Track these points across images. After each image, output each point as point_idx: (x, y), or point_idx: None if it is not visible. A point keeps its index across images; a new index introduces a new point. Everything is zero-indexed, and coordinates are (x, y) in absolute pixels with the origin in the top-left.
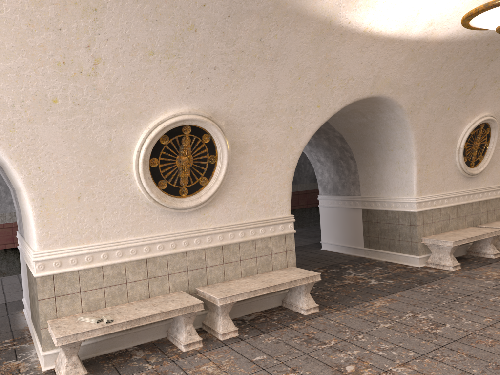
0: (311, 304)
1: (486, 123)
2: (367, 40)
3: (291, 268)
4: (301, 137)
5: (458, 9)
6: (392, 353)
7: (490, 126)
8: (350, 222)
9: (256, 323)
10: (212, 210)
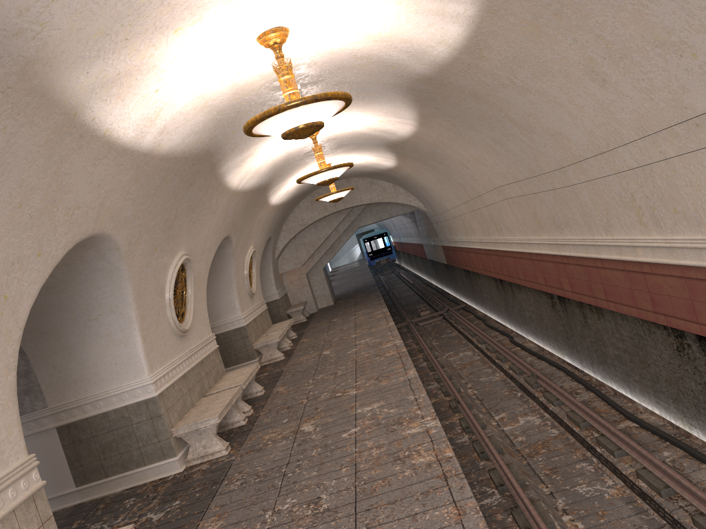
0: None
1: (182, 264)
2: (104, 148)
3: None
4: (20, 312)
5: (188, 115)
6: None
7: (186, 267)
8: (38, 457)
9: None
10: None
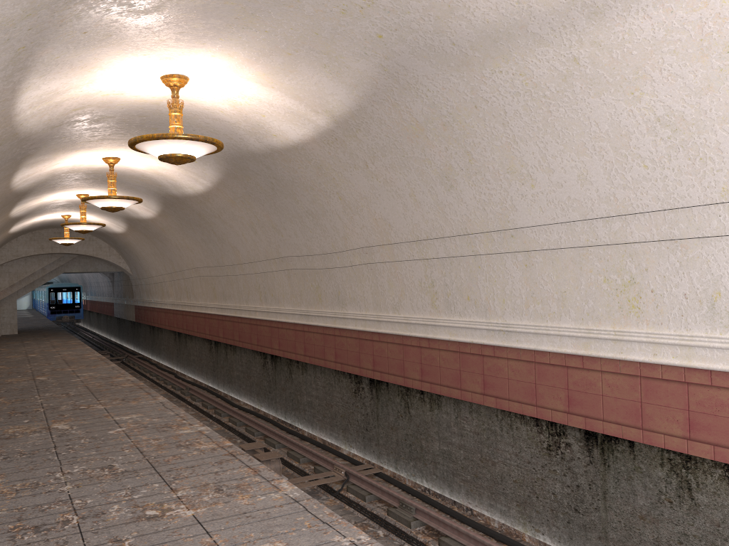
0: None
1: None
2: (6, 184)
3: None
4: None
5: (41, 176)
6: (82, 401)
7: None
8: None
9: None
10: None
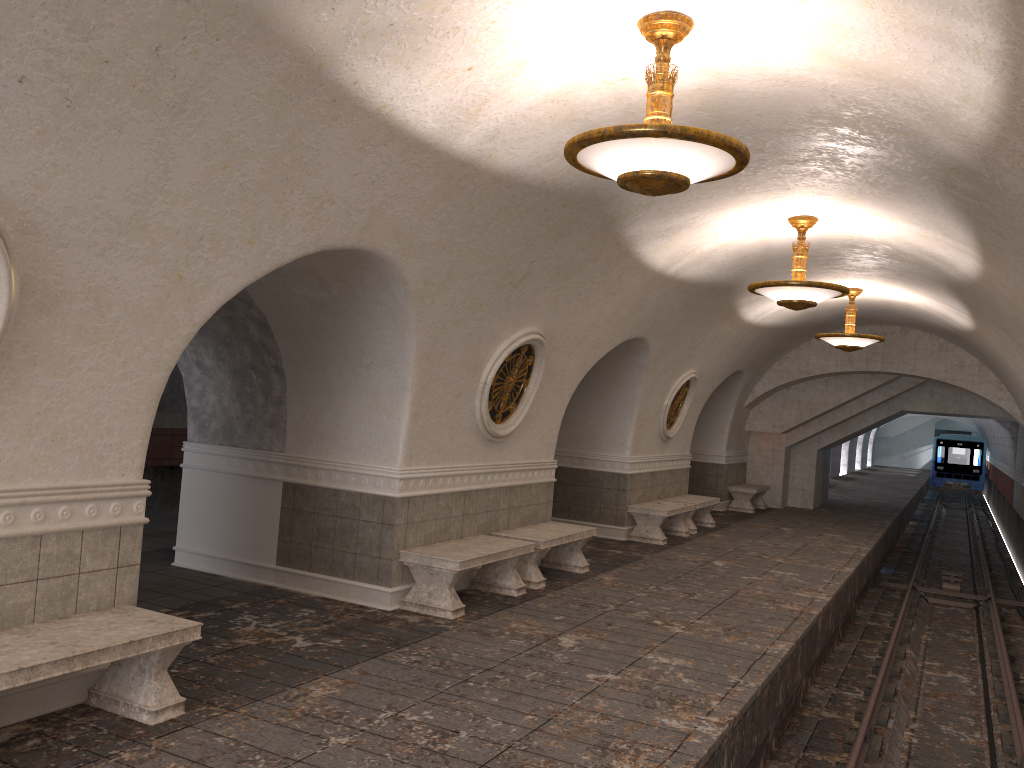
0: (169, 699)
1: (530, 345)
2: (380, 130)
3: (125, 610)
4: (199, 303)
5: (542, 125)
6: None
7: (535, 352)
8: (253, 508)
9: (17, 755)
10: None
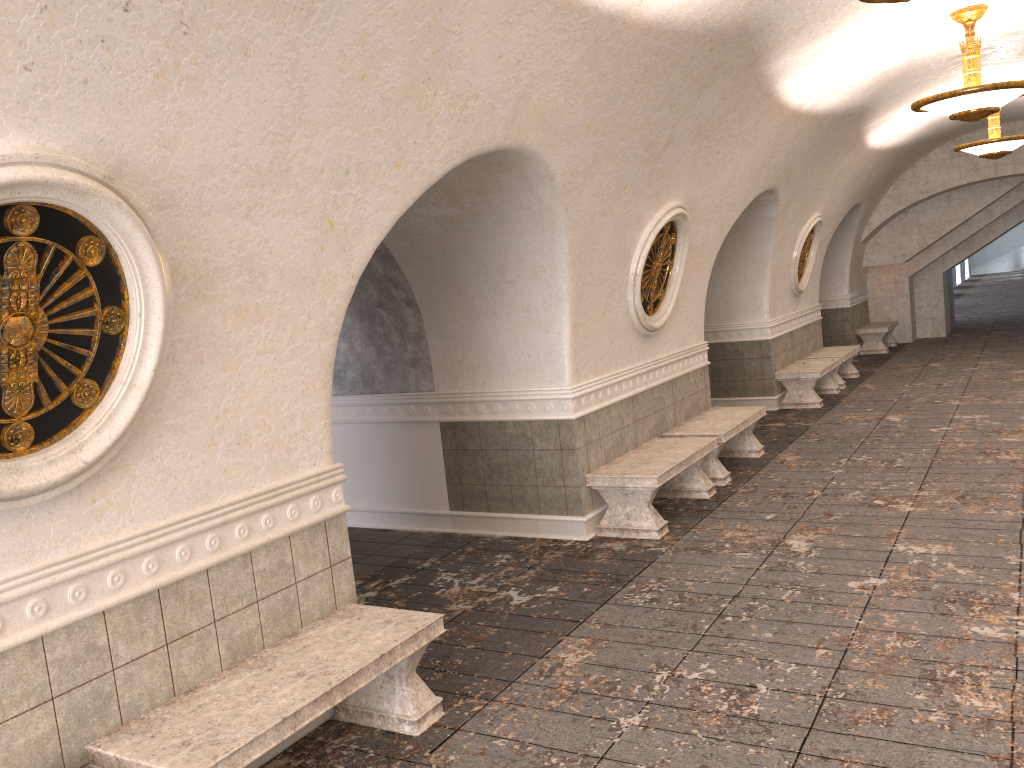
0: (426, 702)
1: (672, 222)
2: None
3: (351, 612)
4: (354, 250)
5: None
6: None
7: (678, 228)
8: (412, 455)
9: None
10: (118, 483)
